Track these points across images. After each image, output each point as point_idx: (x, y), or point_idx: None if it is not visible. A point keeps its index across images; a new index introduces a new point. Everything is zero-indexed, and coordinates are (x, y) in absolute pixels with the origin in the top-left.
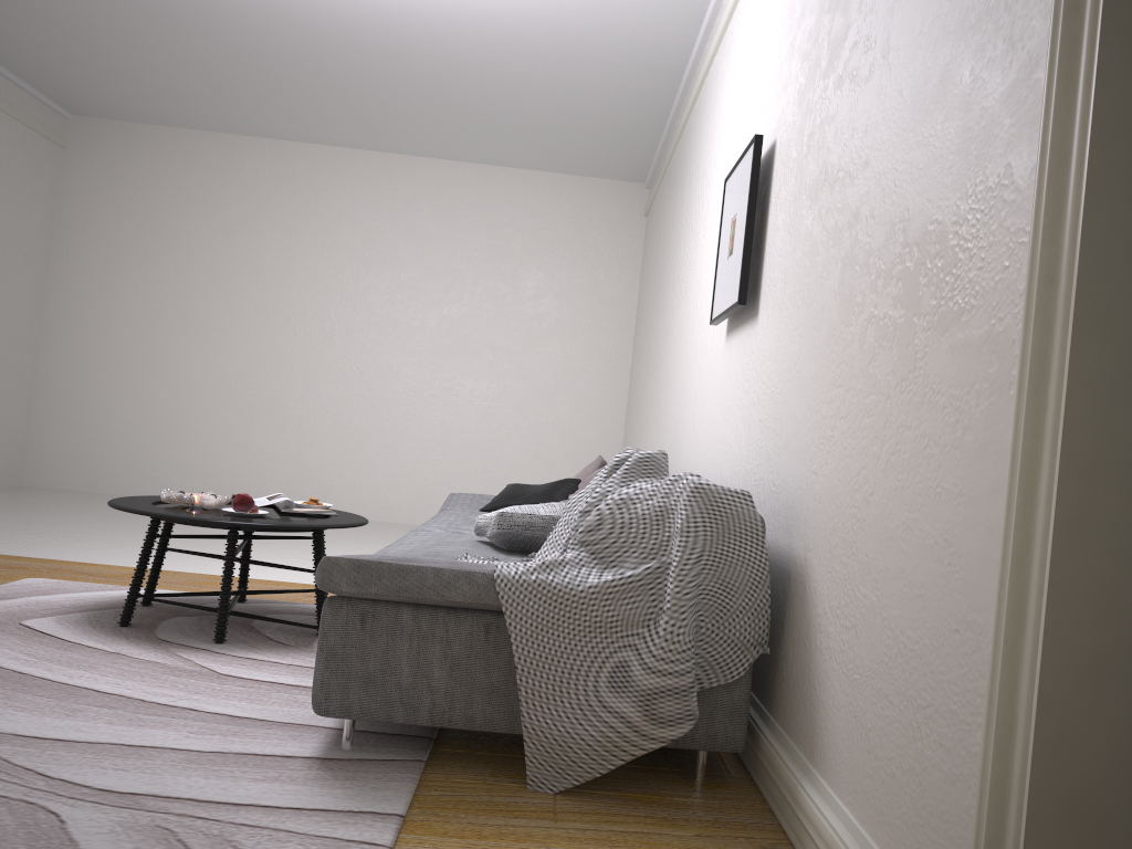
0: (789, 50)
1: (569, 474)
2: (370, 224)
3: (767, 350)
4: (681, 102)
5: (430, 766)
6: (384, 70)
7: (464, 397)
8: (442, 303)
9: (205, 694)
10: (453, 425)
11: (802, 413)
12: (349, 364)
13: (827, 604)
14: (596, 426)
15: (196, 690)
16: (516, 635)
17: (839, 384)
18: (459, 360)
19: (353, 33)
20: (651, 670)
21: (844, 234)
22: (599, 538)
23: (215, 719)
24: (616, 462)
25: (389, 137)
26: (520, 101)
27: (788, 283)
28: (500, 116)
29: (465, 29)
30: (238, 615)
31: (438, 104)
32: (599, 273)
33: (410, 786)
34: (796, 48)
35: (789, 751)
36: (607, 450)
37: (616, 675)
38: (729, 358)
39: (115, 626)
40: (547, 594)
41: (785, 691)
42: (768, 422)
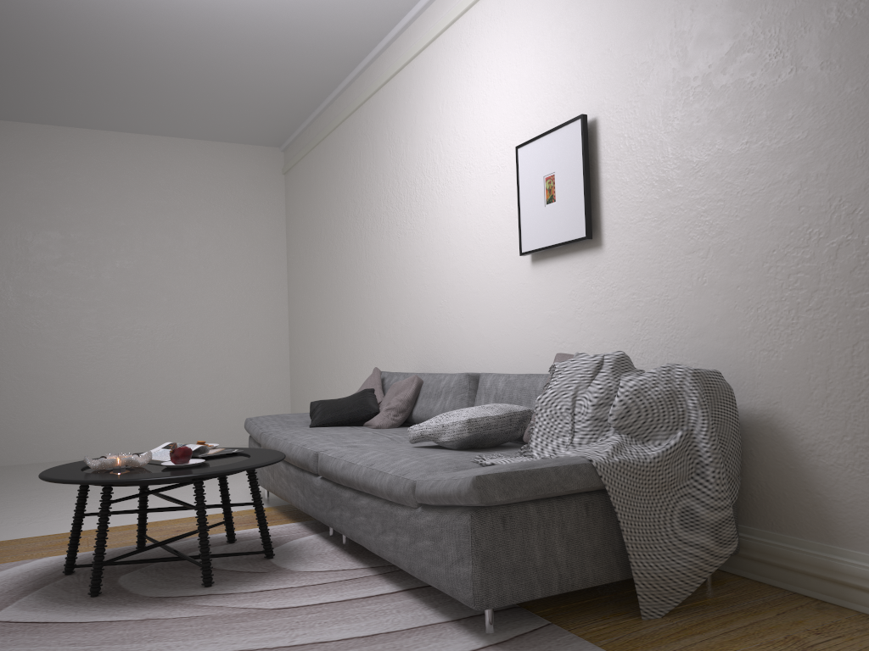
0: (604, 53)
1: (249, 390)
2: (33, 191)
3: (633, 270)
4: (350, 84)
5: (559, 626)
6: (82, 50)
7: (147, 337)
8: (115, 257)
9: (301, 628)
10: (140, 362)
11: (725, 311)
12: (29, 320)
13: (824, 435)
14: (266, 347)
15: (286, 627)
16: (618, 505)
17: (796, 287)
18: (138, 306)
19: (68, 16)
20: (713, 508)
21: (769, 186)
22: (632, 422)
23: (355, 643)
24: (597, 364)
25: (52, 110)
26: (204, 80)
27: (663, 221)
28: (177, 93)
29: (187, 18)
30: (179, 559)
31: (121, 82)
32: (252, 222)
33: (586, 642)
34: (619, 52)
35: (790, 541)
36: (277, 365)
37: (684, 518)
38: (544, 279)
39: (87, 598)
40: (630, 469)
41: (759, 503)
42: (655, 321)
